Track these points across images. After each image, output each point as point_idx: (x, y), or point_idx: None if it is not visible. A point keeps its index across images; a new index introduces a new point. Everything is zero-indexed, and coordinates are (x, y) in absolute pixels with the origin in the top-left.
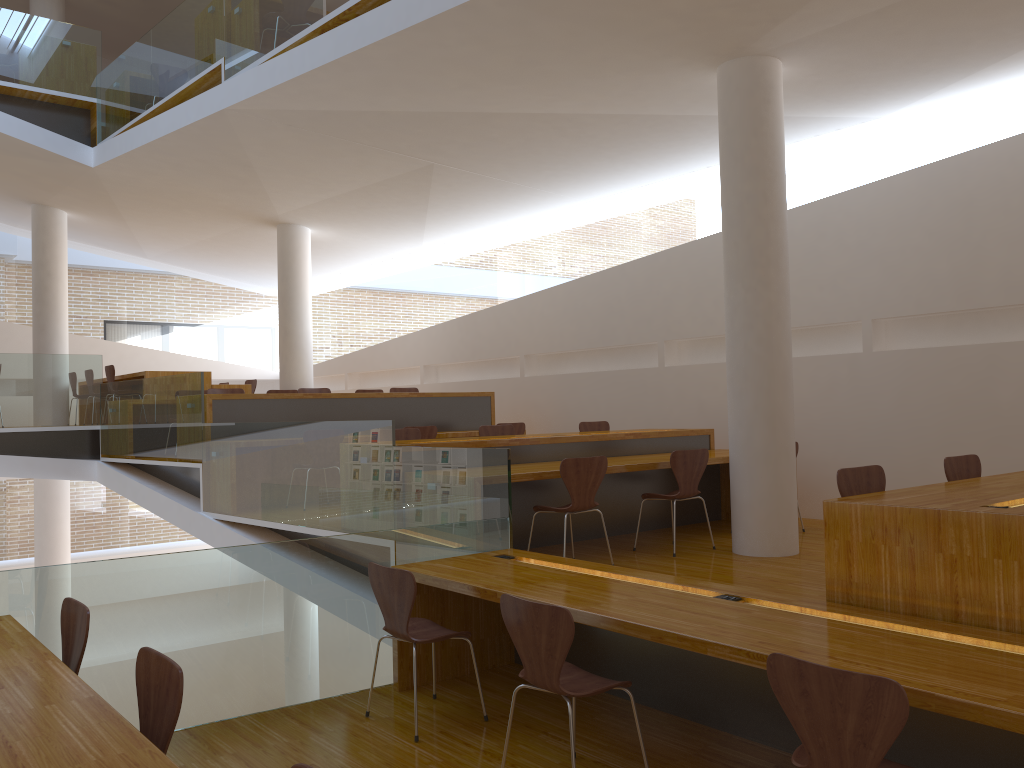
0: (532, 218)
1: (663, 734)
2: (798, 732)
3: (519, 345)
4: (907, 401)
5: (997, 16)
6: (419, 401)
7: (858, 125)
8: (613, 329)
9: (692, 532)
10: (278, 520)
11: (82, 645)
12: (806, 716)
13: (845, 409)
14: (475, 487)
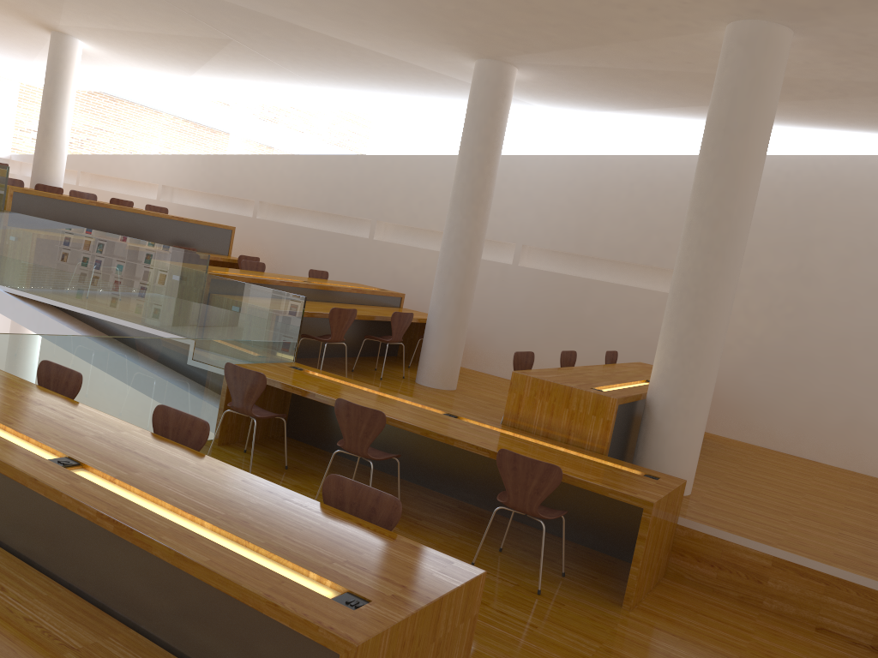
0: (288, 95)
1: (394, 486)
2: (505, 486)
3: (256, 192)
4: (531, 302)
5: (646, 90)
6: (178, 224)
7: (544, 113)
8: (339, 201)
9: (383, 363)
10: (79, 305)
11: (74, 394)
12: (512, 479)
13: (492, 298)
14: (273, 317)
